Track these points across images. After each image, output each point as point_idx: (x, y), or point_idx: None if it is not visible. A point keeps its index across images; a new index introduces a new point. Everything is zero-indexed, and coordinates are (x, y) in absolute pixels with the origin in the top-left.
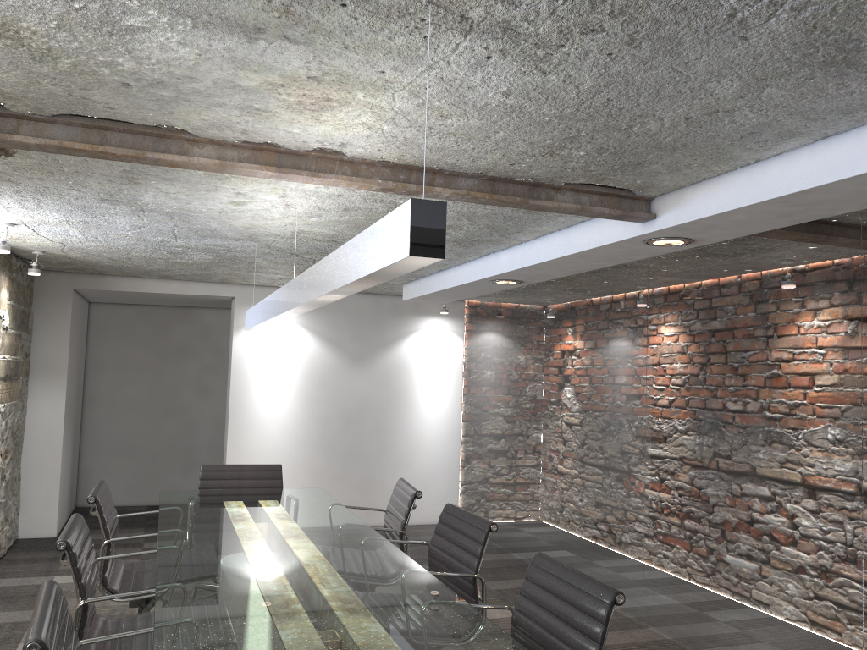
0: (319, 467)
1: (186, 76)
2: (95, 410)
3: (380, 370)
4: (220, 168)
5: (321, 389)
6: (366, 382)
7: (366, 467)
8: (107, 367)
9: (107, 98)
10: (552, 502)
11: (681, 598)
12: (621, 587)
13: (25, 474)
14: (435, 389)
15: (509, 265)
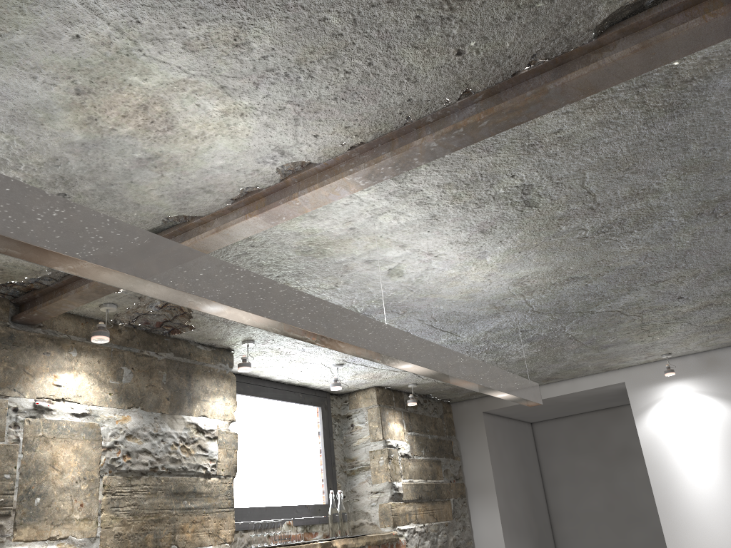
0: None
1: (51, 159)
2: (562, 525)
3: None
4: (222, 234)
5: None
6: None
7: None
8: (562, 481)
9: None
10: None
11: None
12: None
13: None
14: None
15: None
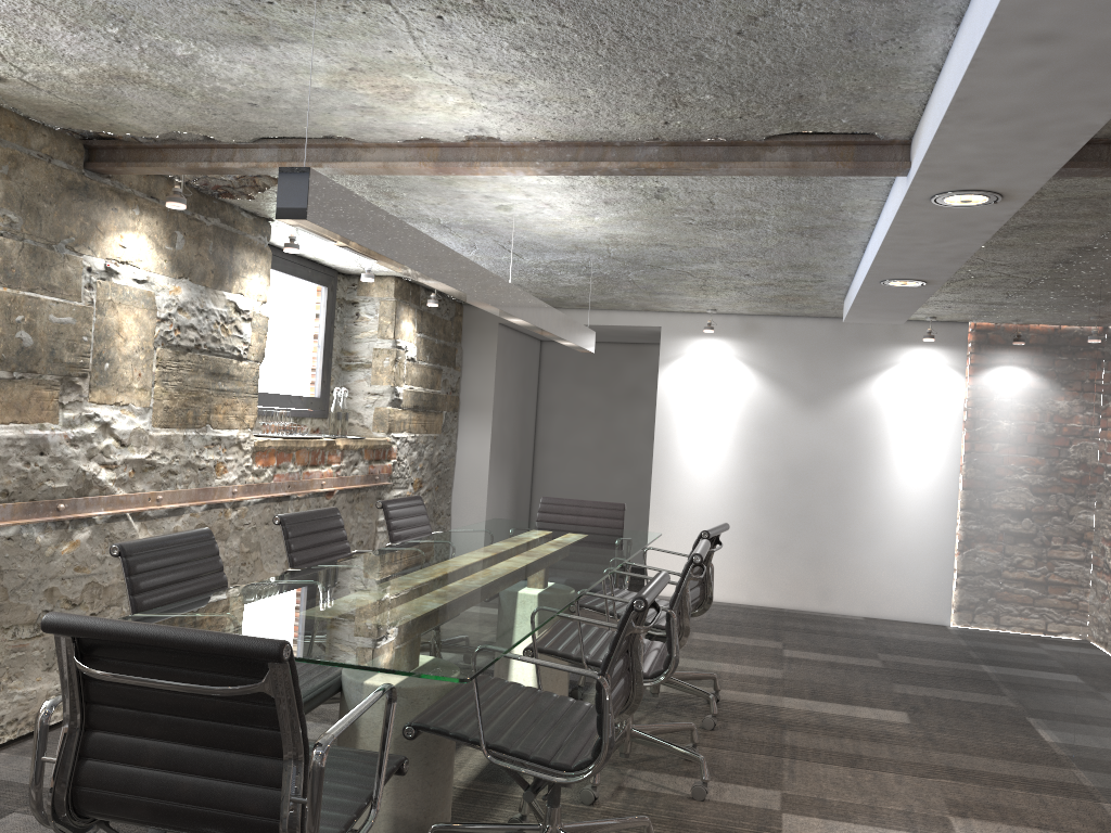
0: (758, 532)
1: (274, 88)
2: (545, 455)
3: (841, 415)
4: (386, 169)
5: (762, 437)
6: (821, 431)
7: (819, 538)
8: (558, 410)
9: (258, 119)
10: (1015, 594)
11: (1103, 729)
12: (1059, 713)
13: (455, 510)
14: (920, 443)
15: (870, 257)
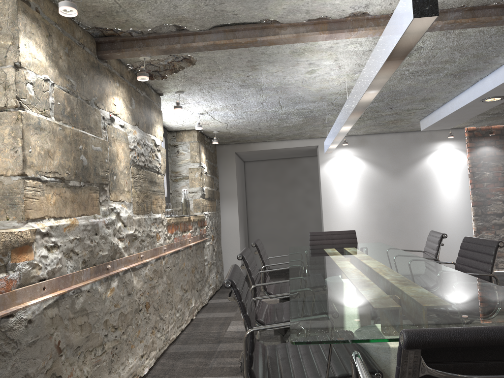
0: (379, 240)
1: None
2: (253, 218)
3: (411, 178)
4: (296, 38)
5: (375, 194)
6: (402, 187)
7: (409, 239)
8: (257, 195)
9: (232, 7)
10: None
11: None
12: None
13: (224, 250)
14: (450, 187)
15: (493, 84)
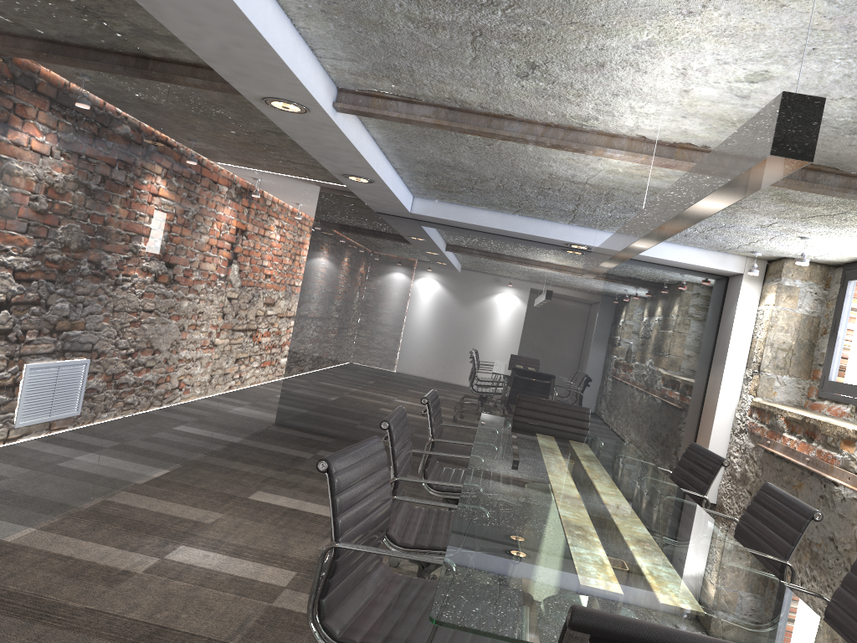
0: None
1: None
2: None
3: None
4: None
5: None
6: None
7: None
8: None
9: None
10: None
11: None
12: None
13: None
14: None
15: None
